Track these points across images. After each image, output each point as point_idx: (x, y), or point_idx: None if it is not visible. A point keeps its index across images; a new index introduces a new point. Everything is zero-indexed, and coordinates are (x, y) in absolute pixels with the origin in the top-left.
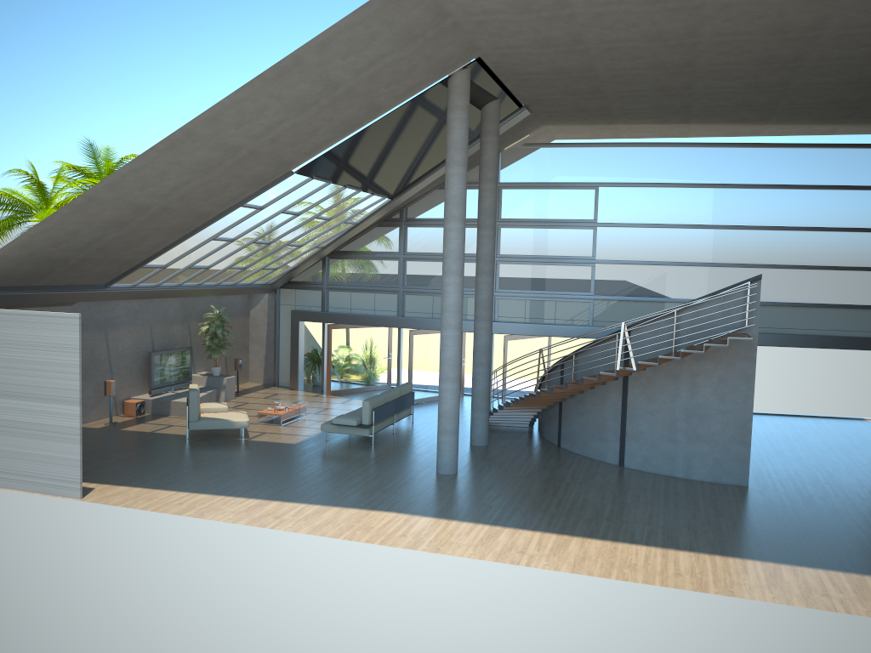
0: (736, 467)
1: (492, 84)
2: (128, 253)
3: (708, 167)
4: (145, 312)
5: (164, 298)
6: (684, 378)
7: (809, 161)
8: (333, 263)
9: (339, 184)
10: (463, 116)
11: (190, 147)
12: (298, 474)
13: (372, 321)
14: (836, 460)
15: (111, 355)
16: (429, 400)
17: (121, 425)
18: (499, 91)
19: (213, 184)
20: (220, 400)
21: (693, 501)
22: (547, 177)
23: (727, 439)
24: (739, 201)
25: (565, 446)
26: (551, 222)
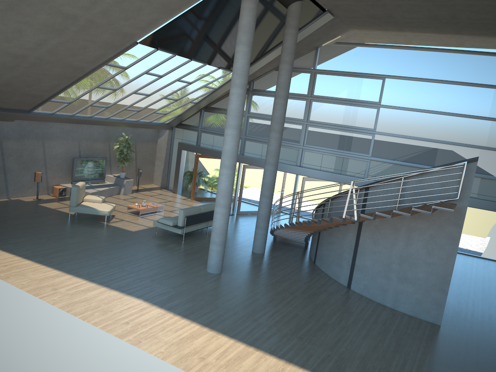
0: (433, 308)
1: None
2: (32, 90)
3: (472, 70)
4: (75, 132)
5: (91, 125)
6: (402, 231)
7: None
8: (206, 114)
9: (185, 57)
10: (251, 6)
11: (29, 10)
12: (109, 255)
13: None
14: None
15: (46, 156)
16: (253, 213)
17: (42, 201)
18: None
19: (71, 45)
20: (121, 193)
21: (384, 332)
22: (349, 68)
23: (429, 285)
24: (494, 98)
25: (317, 264)
26: (347, 101)
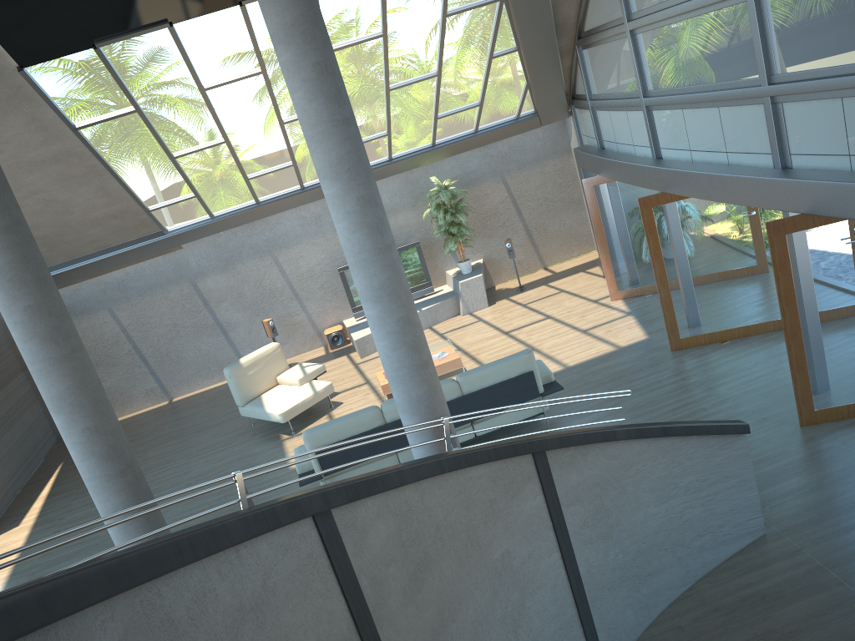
0: None
1: None
2: (86, 213)
3: None
4: None
5: None
6: None
7: None
8: (586, 57)
9: (209, 10)
10: None
11: None
12: None
13: (620, 174)
14: None
15: (290, 280)
16: (742, 335)
17: None
18: None
19: None
20: (460, 312)
21: None
22: None
23: None
24: None
25: None
26: None
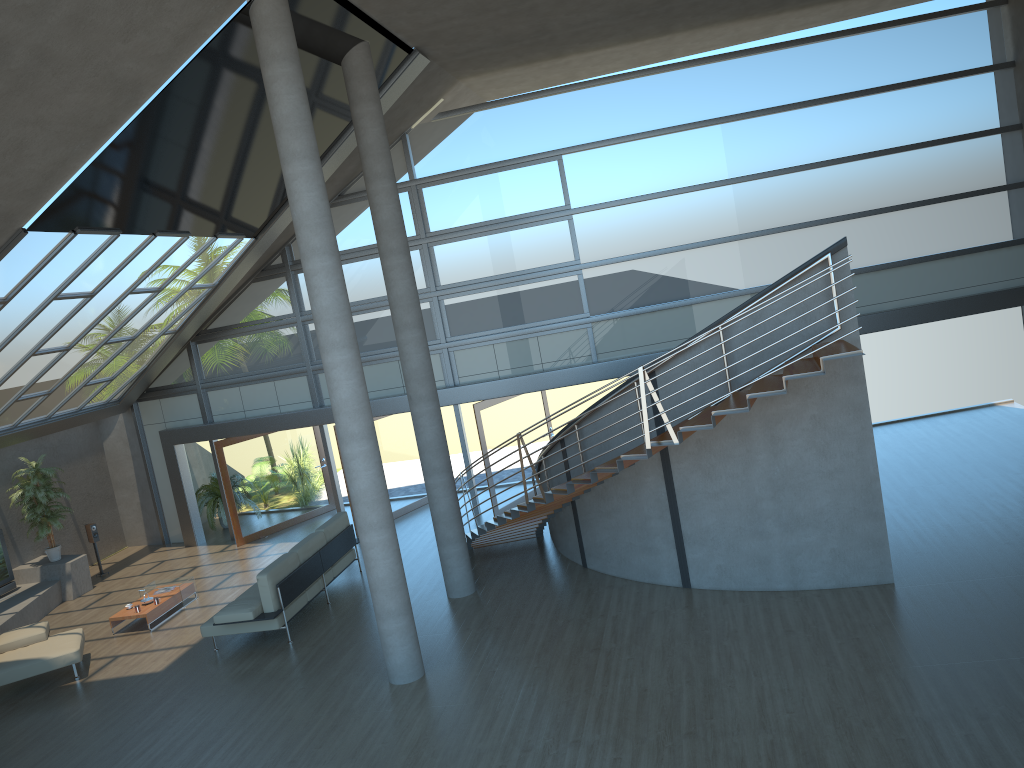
0: (868, 556)
1: (342, 13)
2: None
3: (712, 93)
4: None
5: None
6: (756, 432)
7: (854, 56)
8: (204, 349)
9: (140, 232)
10: (288, 70)
11: None
12: (144, 755)
13: (279, 424)
14: (997, 490)
15: None
16: None
17: None
18: (360, 25)
19: None
20: (68, 597)
21: (821, 642)
22: (483, 156)
23: (846, 514)
24: (768, 134)
25: (594, 567)
26: (505, 222)
